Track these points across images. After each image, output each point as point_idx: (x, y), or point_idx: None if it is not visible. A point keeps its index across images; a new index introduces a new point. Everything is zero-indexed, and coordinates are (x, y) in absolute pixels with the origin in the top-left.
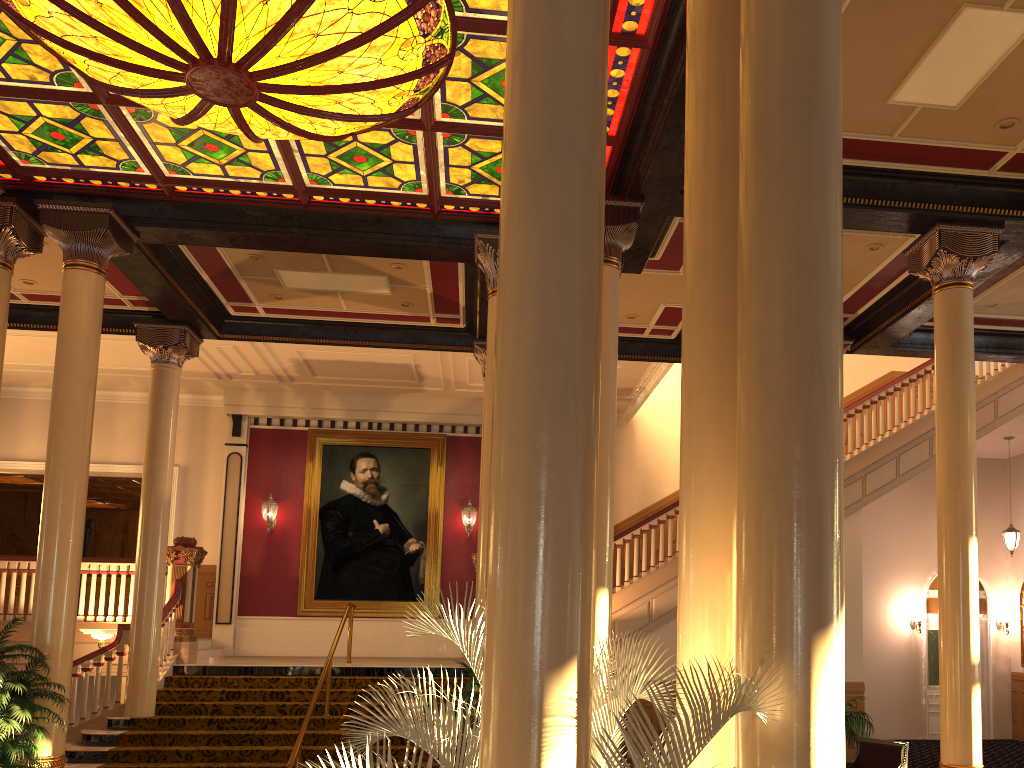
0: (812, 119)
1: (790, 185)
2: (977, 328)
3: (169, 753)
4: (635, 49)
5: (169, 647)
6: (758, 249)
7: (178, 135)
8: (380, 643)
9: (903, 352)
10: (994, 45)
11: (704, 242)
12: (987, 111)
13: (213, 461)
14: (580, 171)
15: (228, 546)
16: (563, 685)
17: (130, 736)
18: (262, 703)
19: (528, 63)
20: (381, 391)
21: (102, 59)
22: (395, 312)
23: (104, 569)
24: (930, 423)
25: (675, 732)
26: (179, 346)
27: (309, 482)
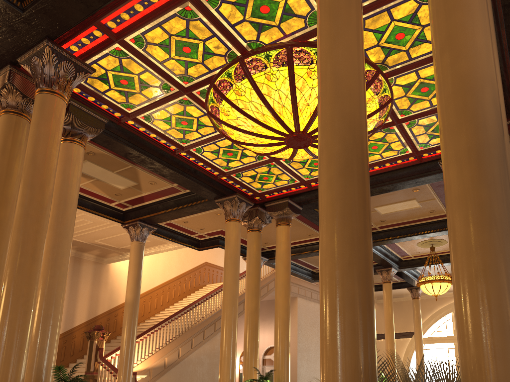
0: None
1: None
2: (292, 262)
3: None
4: None
5: None
6: None
7: (182, 113)
8: None
9: (272, 265)
10: (406, 207)
11: None
12: (384, 217)
13: None
14: None
15: None
16: None
17: None
18: None
19: None
20: None
21: (272, 110)
22: (104, 195)
23: None
24: None
25: None
26: None
27: None
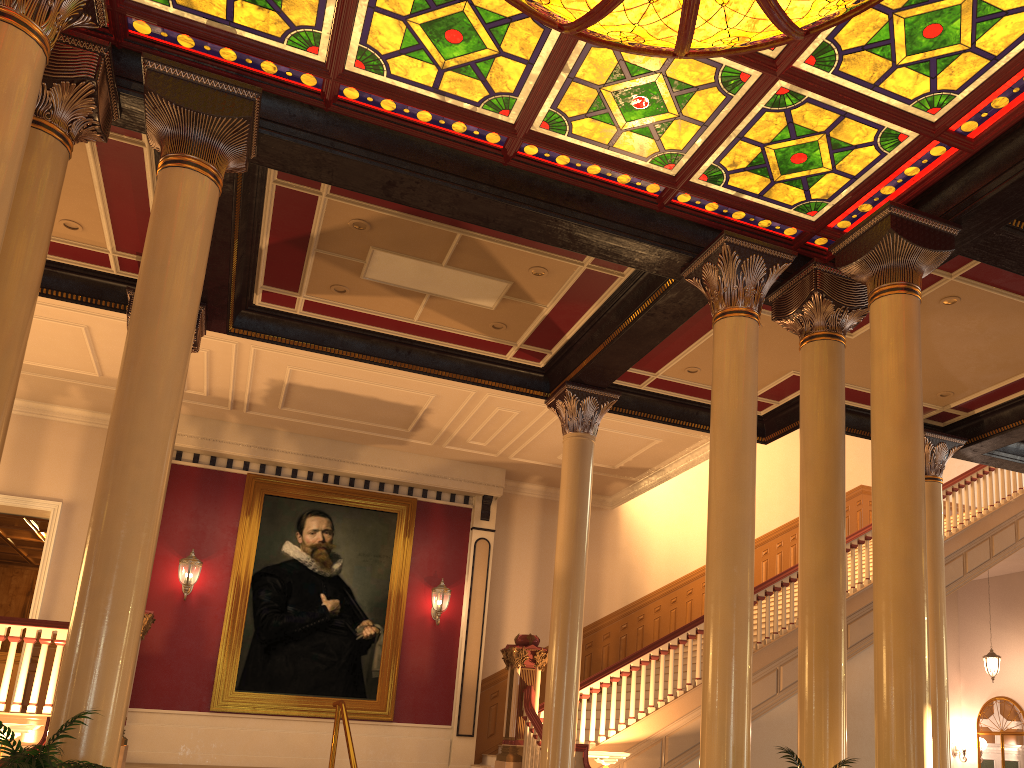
0: None
1: None
2: None
3: None
4: None
5: None
6: None
7: (422, 3)
8: (317, 751)
9: (993, 460)
10: None
11: None
12: None
13: None
14: None
15: None
16: None
17: None
18: None
19: None
20: (352, 437)
21: None
22: (475, 334)
23: (0, 633)
24: (964, 539)
25: None
26: None
27: (243, 539)
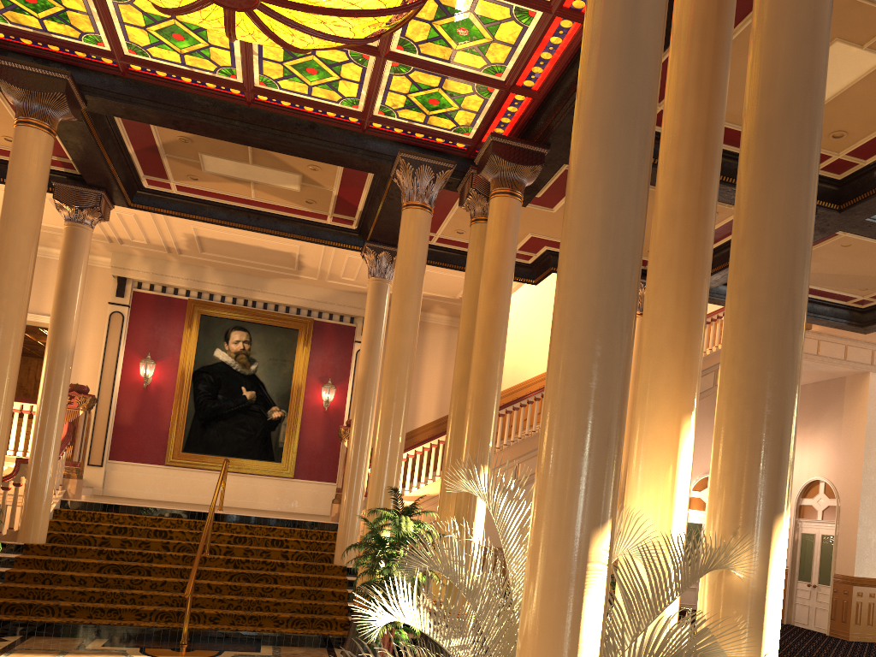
0: (807, 130)
1: (788, 178)
2: None
3: (64, 577)
4: (576, 24)
5: (58, 483)
6: (757, 223)
7: (149, 20)
8: (239, 495)
9: (710, 300)
10: (847, 73)
11: (677, 204)
12: (827, 123)
13: (95, 317)
14: (644, 143)
15: (105, 396)
16: (602, 539)
17: (25, 560)
18: (148, 539)
19: (611, 49)
20: (260, 273)
21: None
22: (298, 207)
23: None
24: (717, 359)
25: (658, 581)
26: (94, 209)
27: (185, 347)
